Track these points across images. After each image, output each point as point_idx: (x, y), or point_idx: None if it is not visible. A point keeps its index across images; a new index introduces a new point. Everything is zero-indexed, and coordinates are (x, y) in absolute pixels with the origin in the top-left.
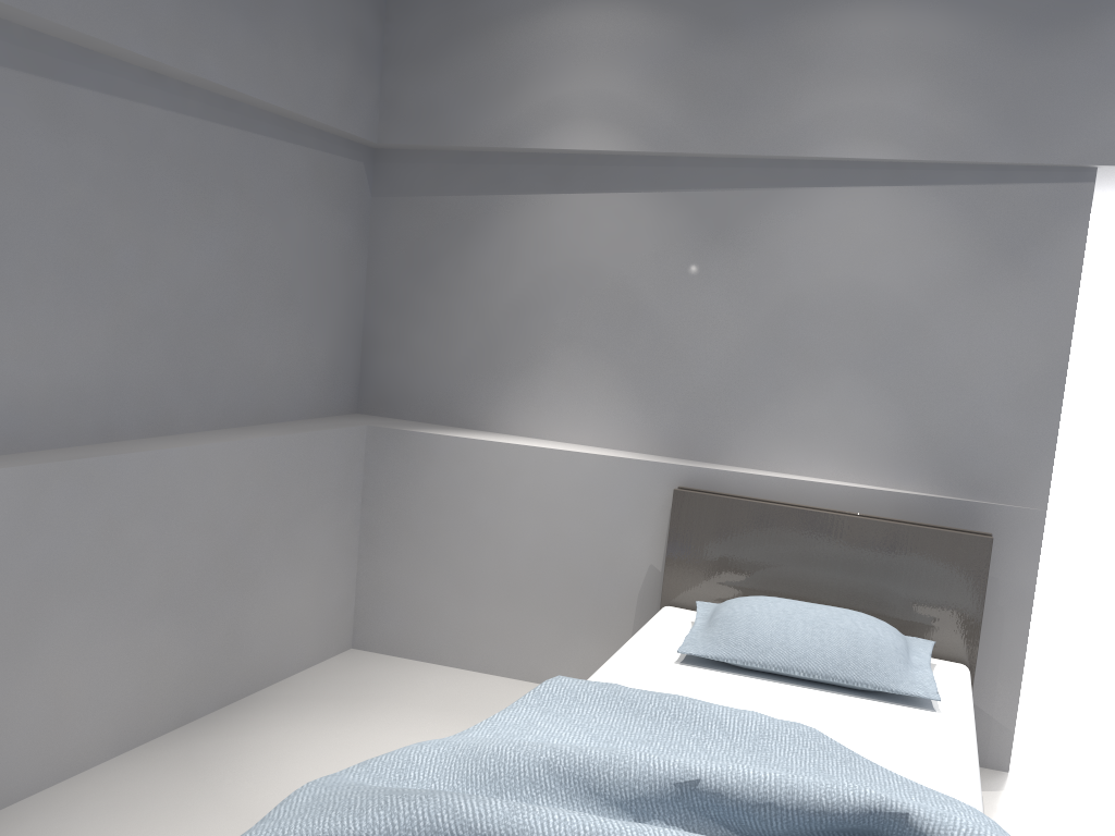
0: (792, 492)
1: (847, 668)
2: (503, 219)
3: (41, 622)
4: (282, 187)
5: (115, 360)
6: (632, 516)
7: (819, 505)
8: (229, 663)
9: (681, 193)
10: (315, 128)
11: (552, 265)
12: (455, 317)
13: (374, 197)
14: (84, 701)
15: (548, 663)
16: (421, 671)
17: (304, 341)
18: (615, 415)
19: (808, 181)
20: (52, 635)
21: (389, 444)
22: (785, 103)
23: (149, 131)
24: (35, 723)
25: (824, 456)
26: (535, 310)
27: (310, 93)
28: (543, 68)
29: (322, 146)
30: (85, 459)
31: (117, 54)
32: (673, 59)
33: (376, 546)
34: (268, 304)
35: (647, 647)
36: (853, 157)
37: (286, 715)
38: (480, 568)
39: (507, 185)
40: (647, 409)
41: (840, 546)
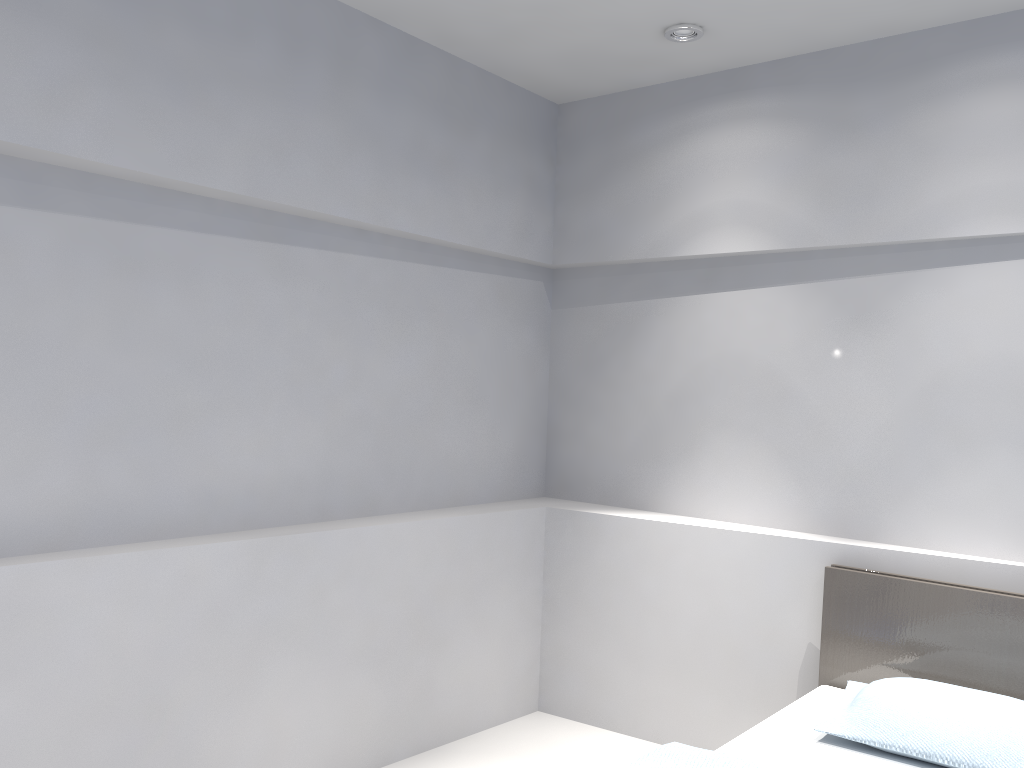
0: (951, 571)
1: (997, 759)
2: (660, 319)
3: (262, 666)
4: (469, 308)
5: (329, 455)
6: (787, 593)
7: (983, 585)
8: (421, 715)
9: (820, 283)
10: (497, 258)
11: (705, 357)
12: (623, 408)
13: (553, 309)
14: (296, 737)
15: (714, 737)
16: (596, 736)
17: (492, 434)
18: (770, 494)
19: (945, 261)
20: (270, 678)
21: (564, 524)
22: (914, 191)
23: (356, 274)
24: (256, 751)
25: (987, 534)
26: (691, 399)
27: (489, 230)
28: (687, 186)
29: (504, 271)
30: (297, 535)
31: (328, 219)
32: (802, 164)
33: (556, 617)
34: (458, 404)
35: (787, 723)
36: (988, 233)
37: (467, 766)
38: (647, 640)
39: (663, 290)
40: (800, 489)
41: (1004, 629)
